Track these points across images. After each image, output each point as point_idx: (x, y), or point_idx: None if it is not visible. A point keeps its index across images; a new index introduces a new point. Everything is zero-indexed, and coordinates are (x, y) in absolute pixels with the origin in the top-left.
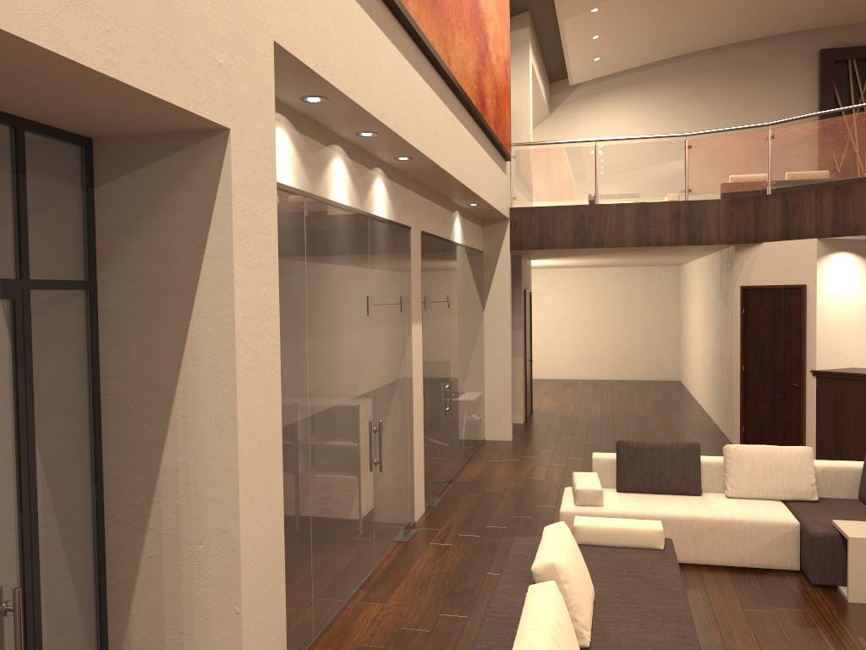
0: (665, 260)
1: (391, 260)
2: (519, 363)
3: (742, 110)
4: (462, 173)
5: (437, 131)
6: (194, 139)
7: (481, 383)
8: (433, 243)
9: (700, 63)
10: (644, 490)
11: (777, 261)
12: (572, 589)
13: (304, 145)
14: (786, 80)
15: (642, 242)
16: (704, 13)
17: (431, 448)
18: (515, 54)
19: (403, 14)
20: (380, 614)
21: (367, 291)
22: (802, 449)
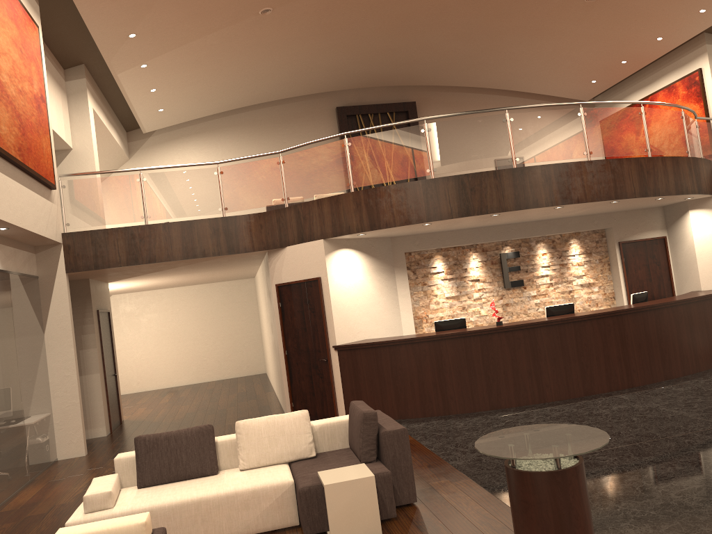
0: (234, 272)
1: None
2: (97, 379)
3: (287, 152)
4: None
5: None
6: None
7: (46, 405)
8: None
9: (251, 116)
10: (164, 481)
11: (298, 261)
12: None
13: None
14: (316, 129)
15: (189, 255)
16: (242, 75)
17: None
18: (74, 101)
19: None
20: None
21: None
22: (299, 413)
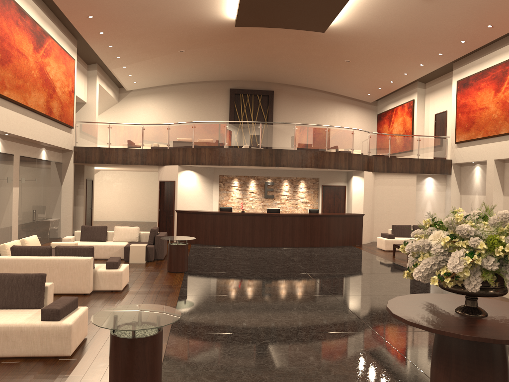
0: (156, 169)
1: (3, 165)
2: (82, 209)
3: (200, 109)
4: (36, 137)
5: (21, 125)
6: None
7: (58, 214)
8: (27, 159)
9: (184, 88)
10: (88, 240)
11: (168, 172)
12: (28, 245)
13: None
14: (217, 99)
15: (124, 162)
16: (176, 71)
17: (22, 232)
18: (90, 80)
19: (2, 97)
20: None
21: None
22: (136, 227)
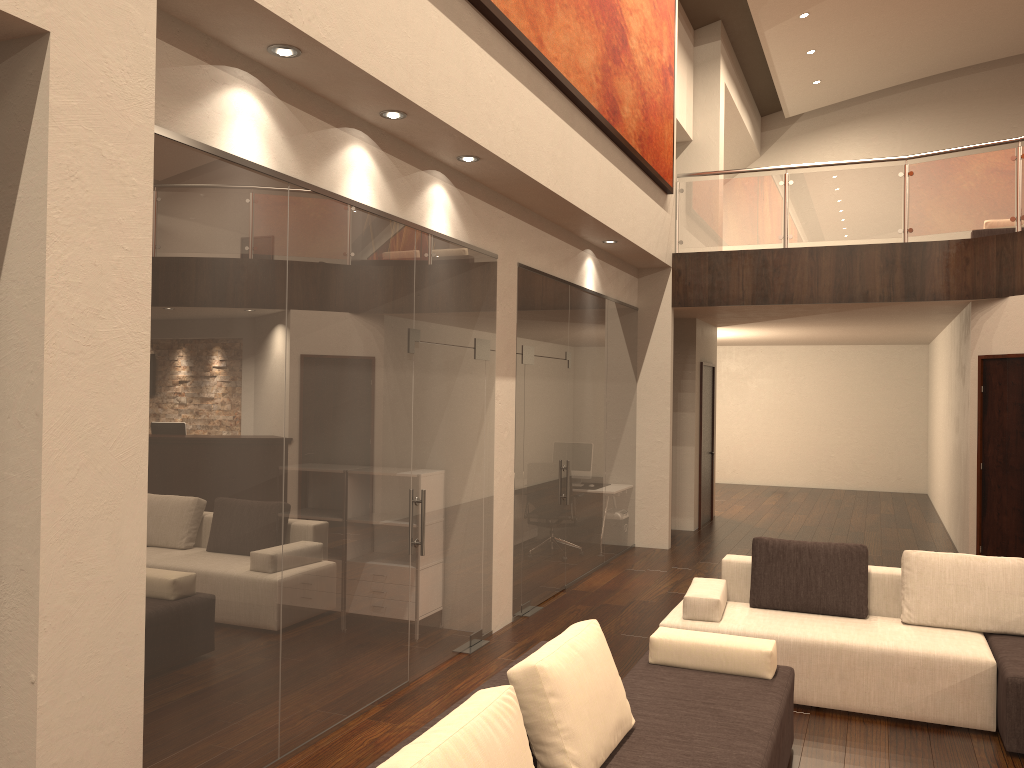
0: (899, 332)
1: (459, 290)
2: (690, 454)
3: (1015, 144)
4: (571, 191)
5: (520, 128)
6: (13, 49)
7: (629, 473)
8: (541, 282)
9: (959, 86)
10: (787, 606)
11: None
12: (563, 706)
13: (291, 118)
14: None
15: (843, 297)
16: (957, 18)
17: (528, 542)
18: (702, 73)
19: None
20: (386, 735)
21: (408, 322)
22: (1015, 562)
